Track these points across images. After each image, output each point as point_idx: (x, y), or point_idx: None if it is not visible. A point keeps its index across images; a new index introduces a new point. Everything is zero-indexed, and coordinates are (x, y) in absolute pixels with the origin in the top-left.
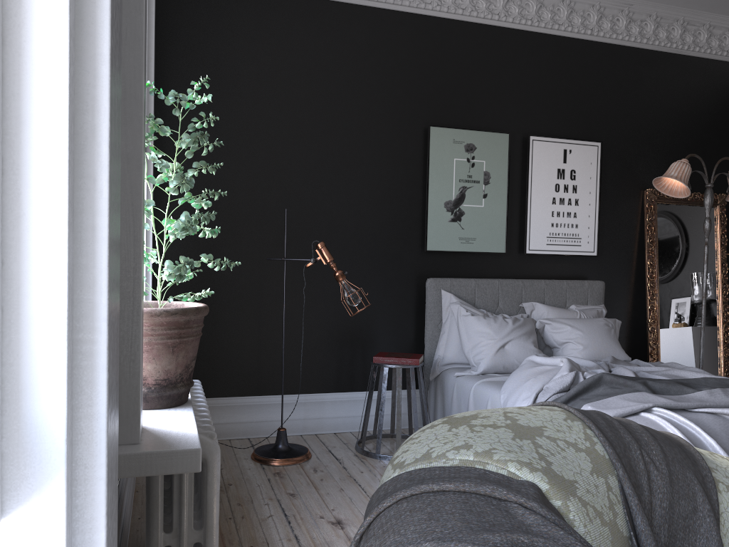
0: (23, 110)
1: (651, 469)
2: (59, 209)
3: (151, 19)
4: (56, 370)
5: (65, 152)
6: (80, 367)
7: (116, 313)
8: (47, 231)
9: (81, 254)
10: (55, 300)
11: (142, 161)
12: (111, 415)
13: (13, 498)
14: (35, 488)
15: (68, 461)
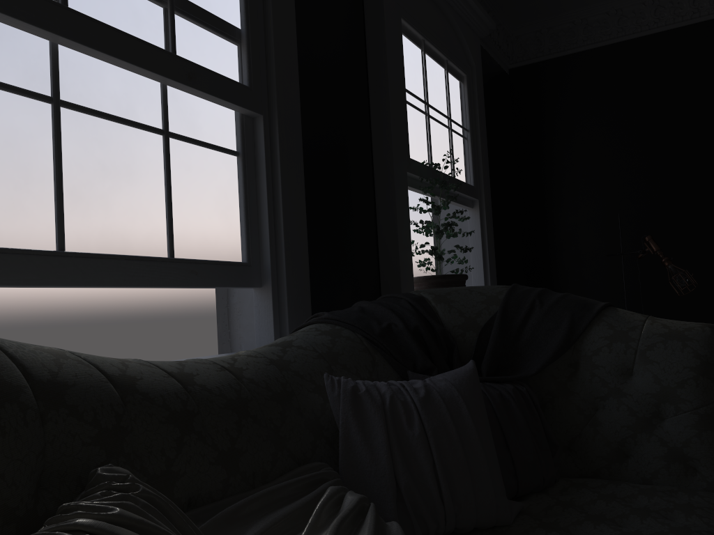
0: (260, 200)
1: (536, 308)
2: (266, 219)
3: (476, 112)
4: (268, 254)
5: (267, 207)
6: (279, 257)
7: (299, 247)
8: (265, 225)
9: (278, 230)
10: (267, 239)
11: (395, 202)
12: (292, 271)
13: (263, 283)
14: (266, 280)
15: (272, 275)
